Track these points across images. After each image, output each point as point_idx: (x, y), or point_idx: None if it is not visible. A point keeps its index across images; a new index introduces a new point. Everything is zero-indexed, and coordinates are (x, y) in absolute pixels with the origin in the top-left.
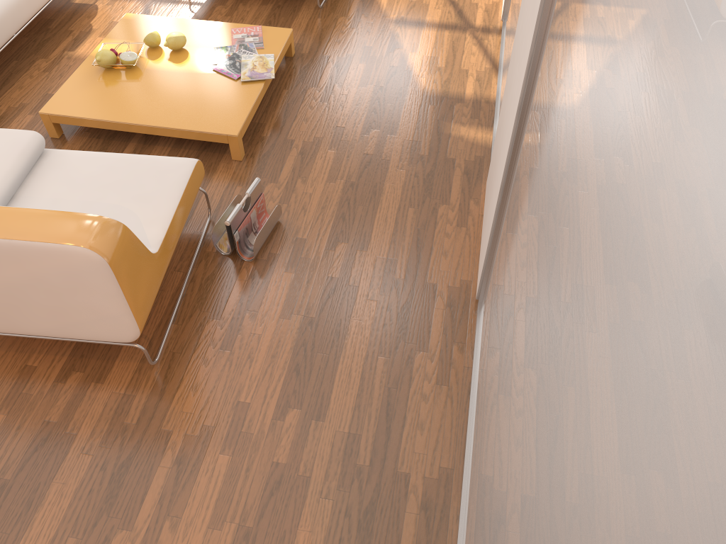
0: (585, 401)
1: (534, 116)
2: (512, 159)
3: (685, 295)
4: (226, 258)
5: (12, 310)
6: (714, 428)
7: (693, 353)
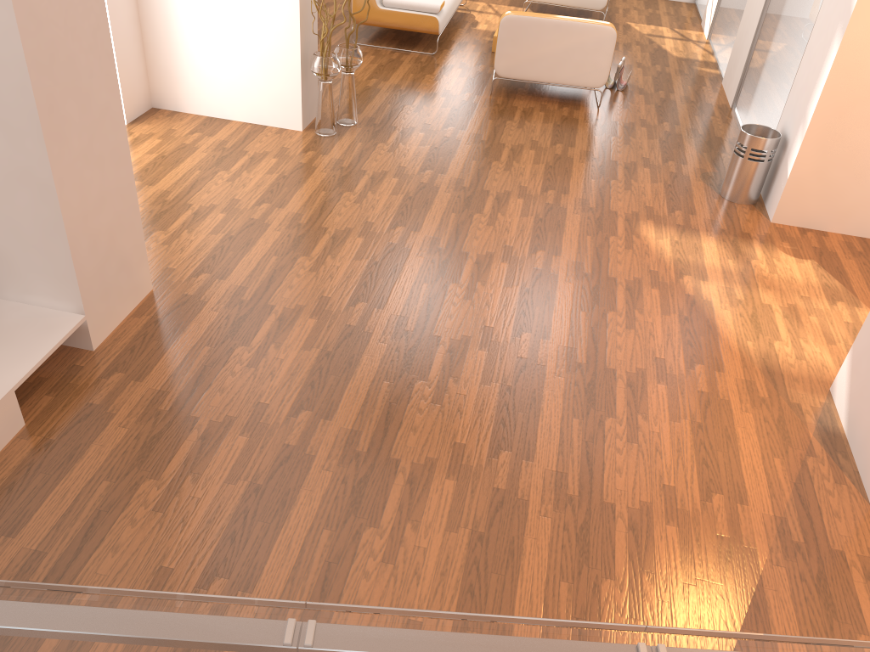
0: None
1: None
2: (761, 20)
3: None
4: (609, 89)
5: (558, 65)
6: None
7: None
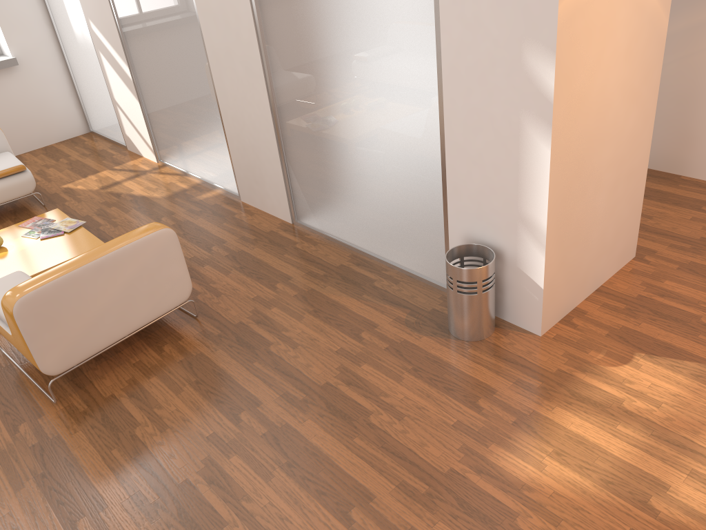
0: (394, 54)
1: (291, 91)
2: (279, 131)
3: (398, 1)
4: None
5: (127, 308)
6: (414, 1)
7: (405, 3)
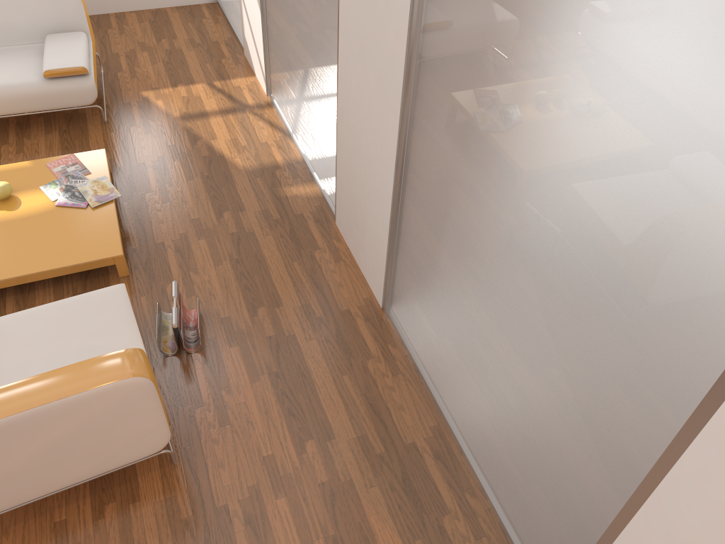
0: (624, 285)
1: (430, 167)
2: (399, 198)
3: (685, 217)
4: (174, 357)
5: (51, 469)
6: (724, 249)
7: (701, 234)
